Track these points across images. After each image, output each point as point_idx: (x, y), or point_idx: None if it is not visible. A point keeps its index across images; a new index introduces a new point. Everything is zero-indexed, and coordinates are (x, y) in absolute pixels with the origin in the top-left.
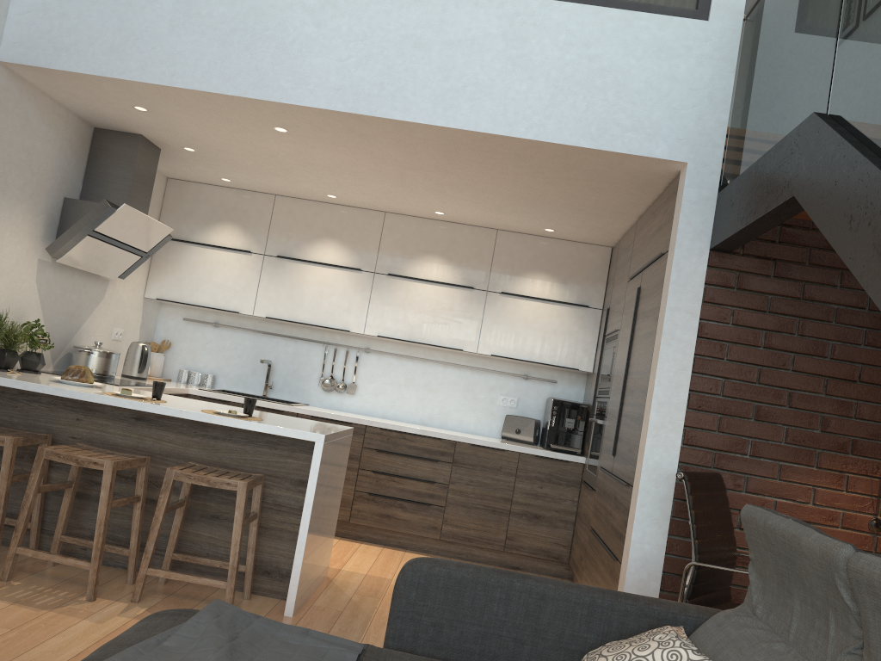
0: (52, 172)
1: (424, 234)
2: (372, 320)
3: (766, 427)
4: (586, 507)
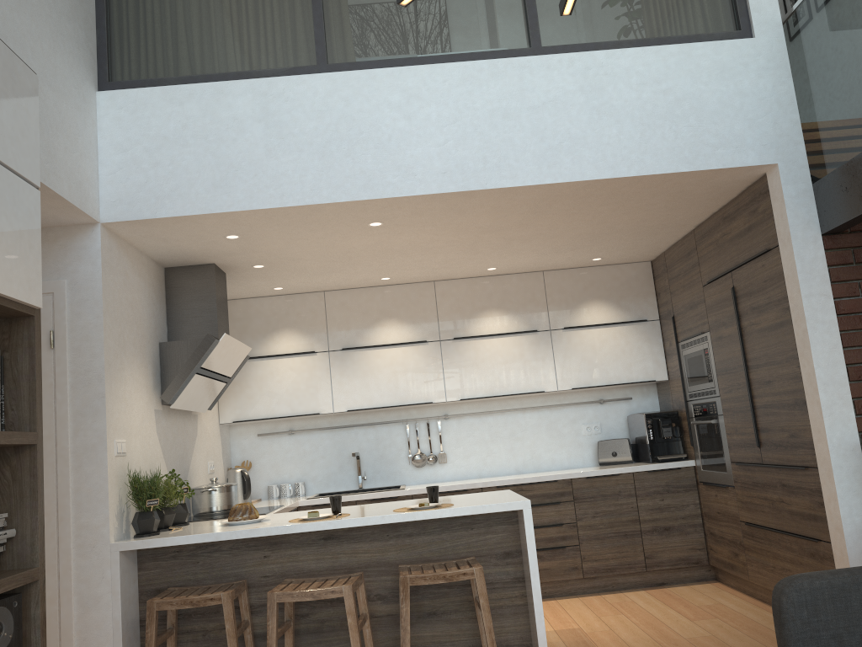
0: (148, 320)
1: (476, 292)
2: (451, 386)
3: None
4: (721, 505)
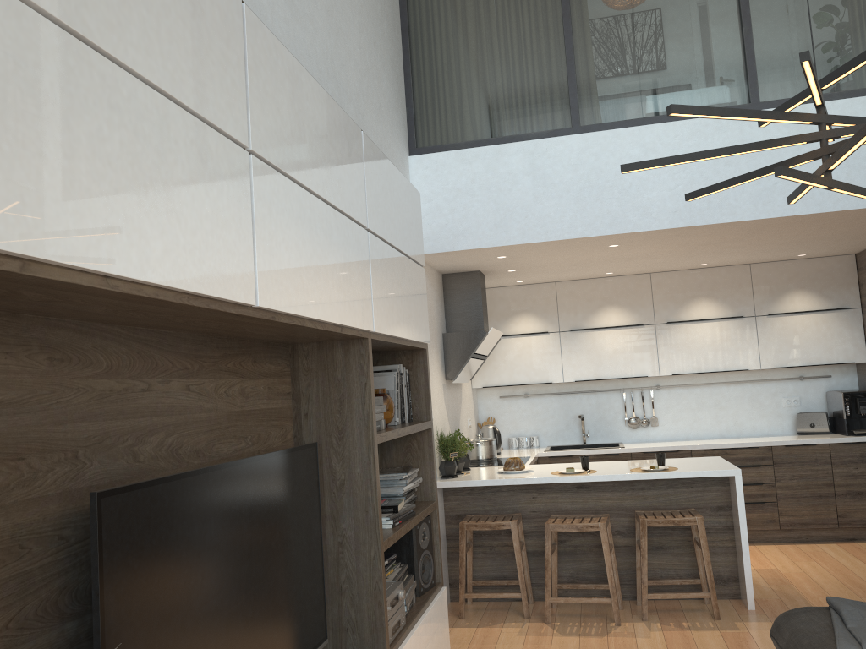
0: (437, 318)
1: (688, 283)
2: (664, 363)
3: None
4: None
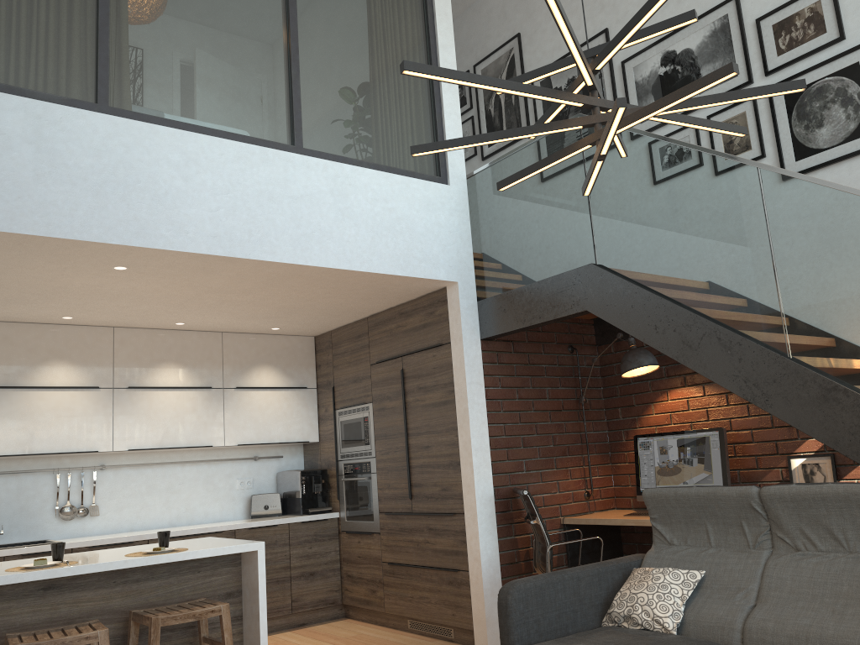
0: None
1: (157, 344)
2: (120, 435)
3: (529, 450)
4: (363, 550)
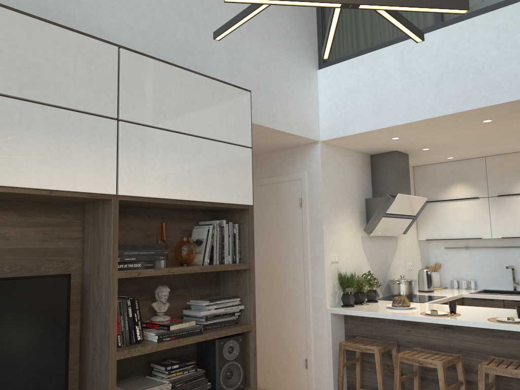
0: (356, 187)
1: None
2: None
3: None
4: None
